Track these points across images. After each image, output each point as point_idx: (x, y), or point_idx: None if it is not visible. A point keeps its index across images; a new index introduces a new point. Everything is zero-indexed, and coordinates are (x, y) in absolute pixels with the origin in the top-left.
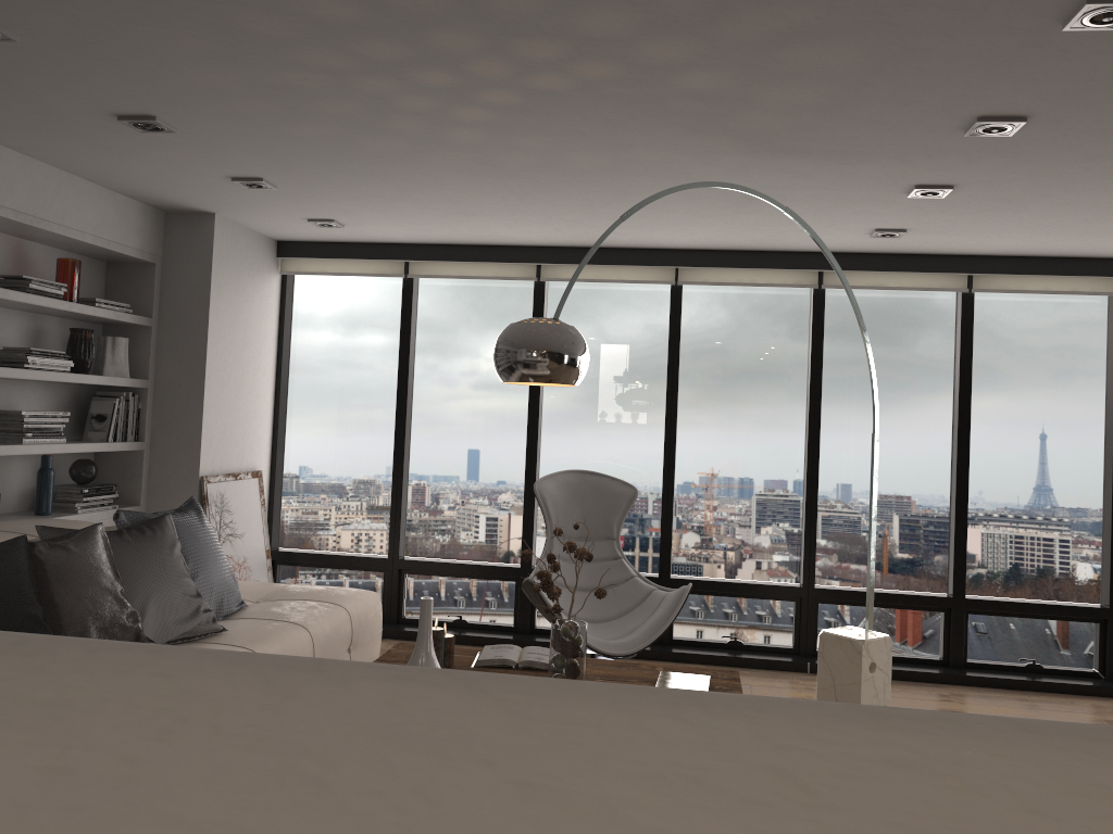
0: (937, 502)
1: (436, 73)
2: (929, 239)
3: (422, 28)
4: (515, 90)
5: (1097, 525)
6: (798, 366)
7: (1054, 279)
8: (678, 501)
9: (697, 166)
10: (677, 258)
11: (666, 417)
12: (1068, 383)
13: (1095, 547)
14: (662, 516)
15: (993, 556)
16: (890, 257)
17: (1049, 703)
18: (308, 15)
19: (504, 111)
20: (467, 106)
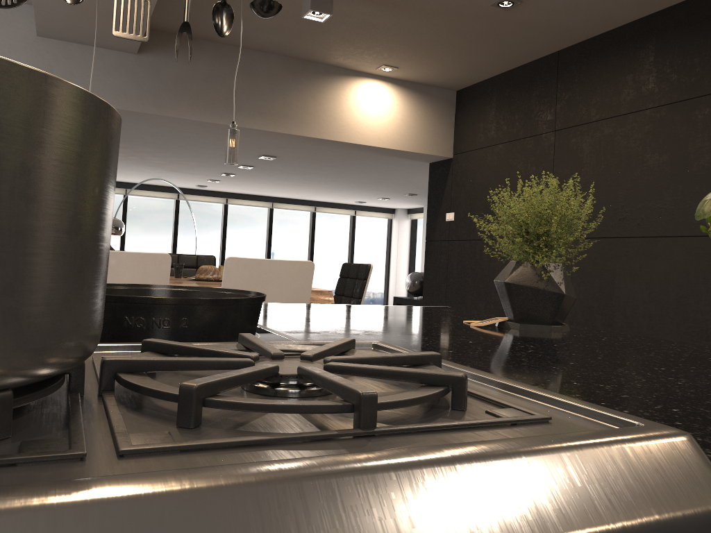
0: None
1: None
2: (214, 188)
3: None
4: None
5: None
6: (169, 226)
7: (252, 201)
8: None
9: (148, 170)
10: (127, 186)
11: (121, 243)
12: (256, 234)
13: None
14: None
15: None
16: (202, 191)
17: None
18: None
19: None
20: None
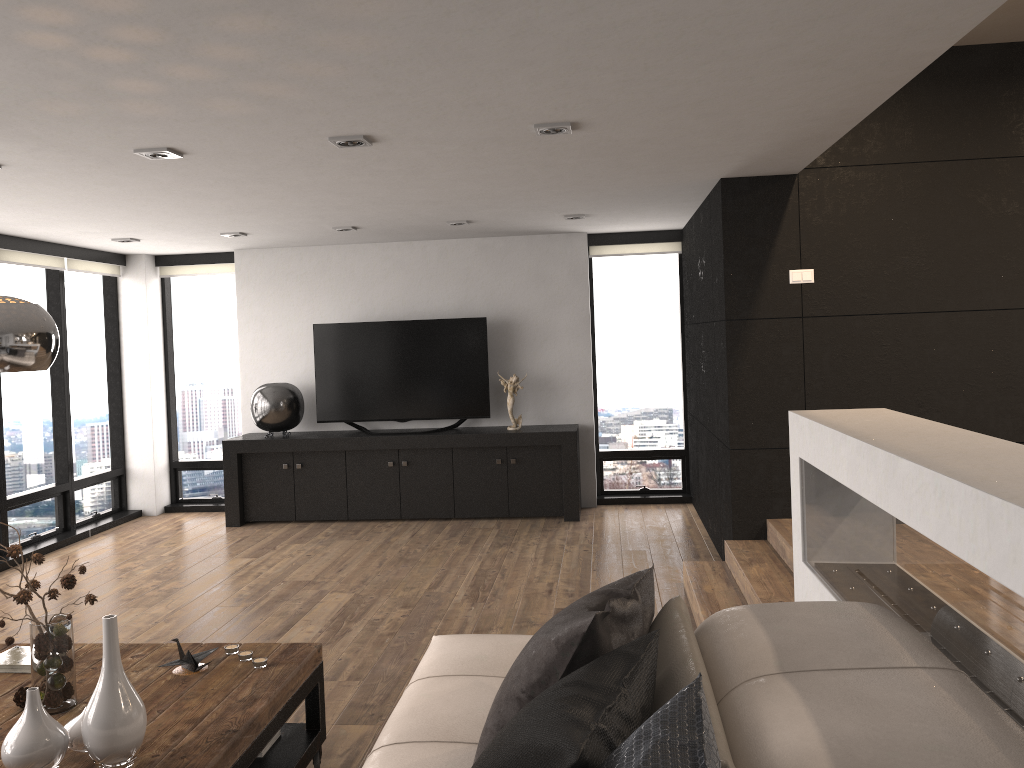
0: None
1: None
2: None
3: None
4: None
5: None
6: None
7: None
8: None
9: None
10: None
11: None
12: None
13: None
14: None
15: None
16: None
17: None
18: None
19: None
20: None
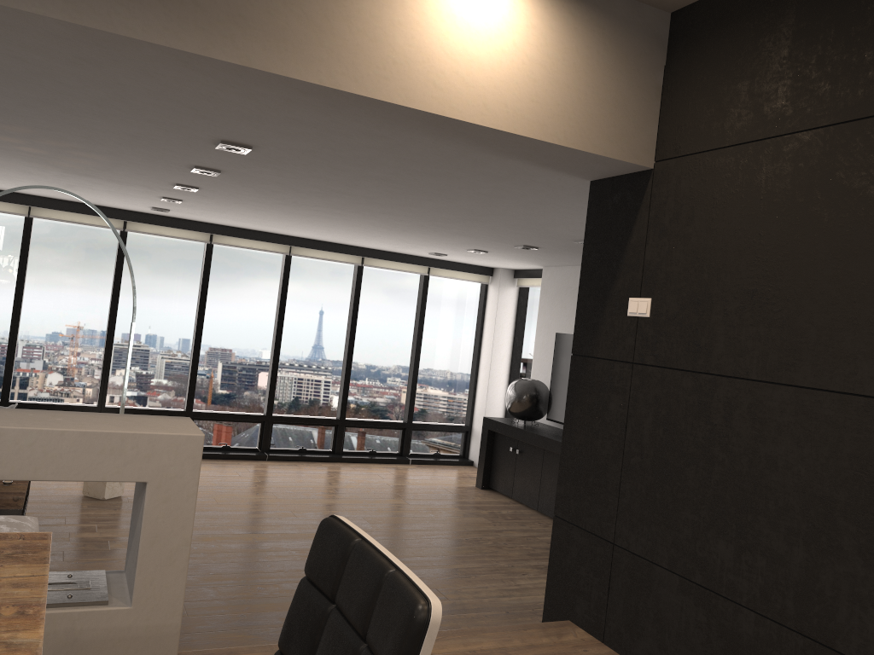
0: (183, 358)
1: None
2: (185, 214)
3: None
4: None
5: (266, 372)
6: (107, 275)
7: (256, 242)
8: (19, 353)
9: (35, 170)
10: (31, 201)
11: (15, 300)
12: (259, 297)
13: (264, 384)
14: (6, 363)
15: (211, 388)
16: (168, 219)
17: (227, 464)
18: None
19: None
20: None
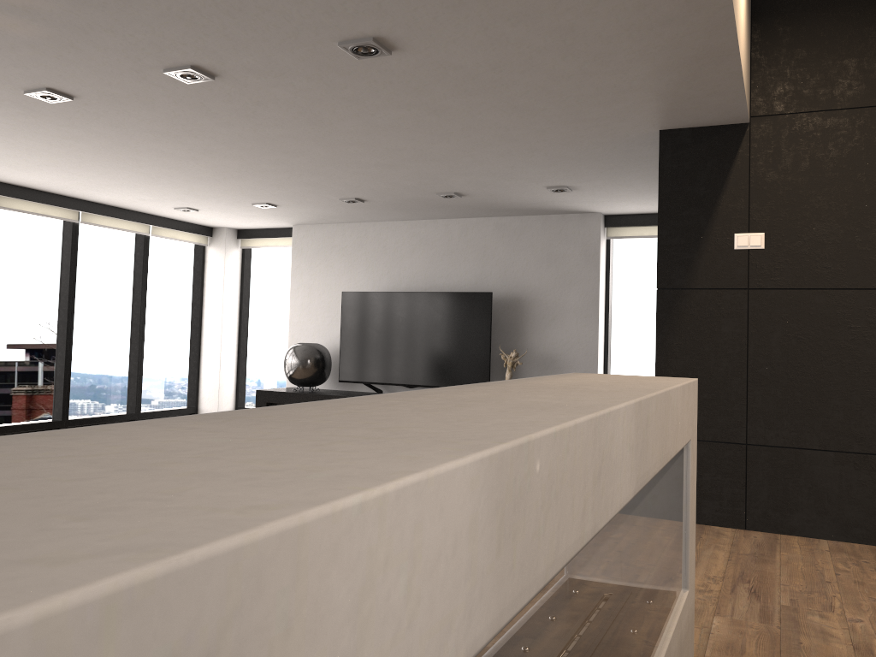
0: None
1: None
2: None
3: None
4: None
5: None
6: None
7: None
8: None
9: None
10: None
11: None
12: None
13: None
14: None
15: None
16: None
17: None
18: None
19: None
20: None
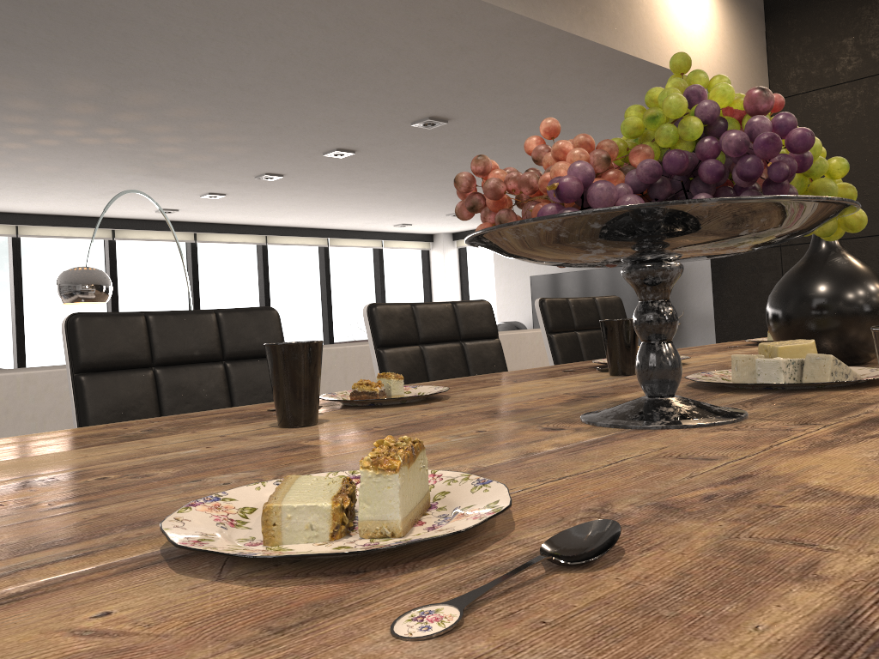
0: None
1: (31, 130)
2: (184, 214)
3: (61, 117)
4: (64, 141)
5: None
6: None
7: (235, 236)
8: None
9: (109, 177)
10: (19, 219)
11: (17, 327)
12: (243, 290)
13: None
14: None
15: None
16: (154, 222)
17: None
18: (3, 104)
19: (39, 147)
20: (19, 143)
